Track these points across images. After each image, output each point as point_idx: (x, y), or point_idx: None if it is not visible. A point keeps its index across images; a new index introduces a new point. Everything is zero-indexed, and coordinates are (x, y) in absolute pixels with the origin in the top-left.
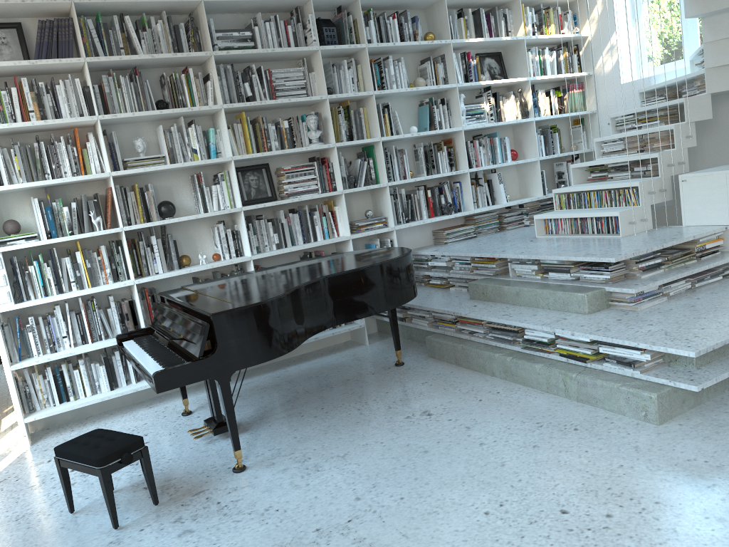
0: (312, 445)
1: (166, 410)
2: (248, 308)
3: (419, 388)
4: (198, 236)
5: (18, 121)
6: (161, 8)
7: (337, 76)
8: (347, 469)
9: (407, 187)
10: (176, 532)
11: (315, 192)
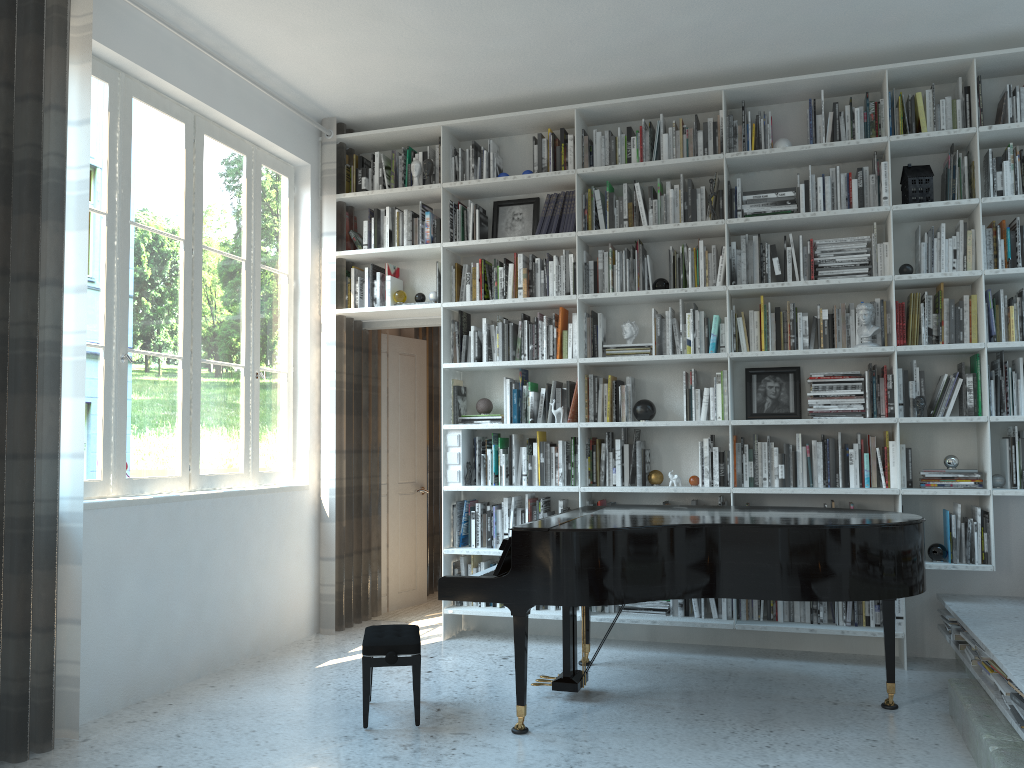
0: (616, 743)
1: (577, 653)
2: (555, 532)
3: (850, 743)
4: (684, 450)
5: (508, 298)
6: (681, 171)
7: (927, 247)
8: None
9: None
10: (387, 753)
11: (857, 415)
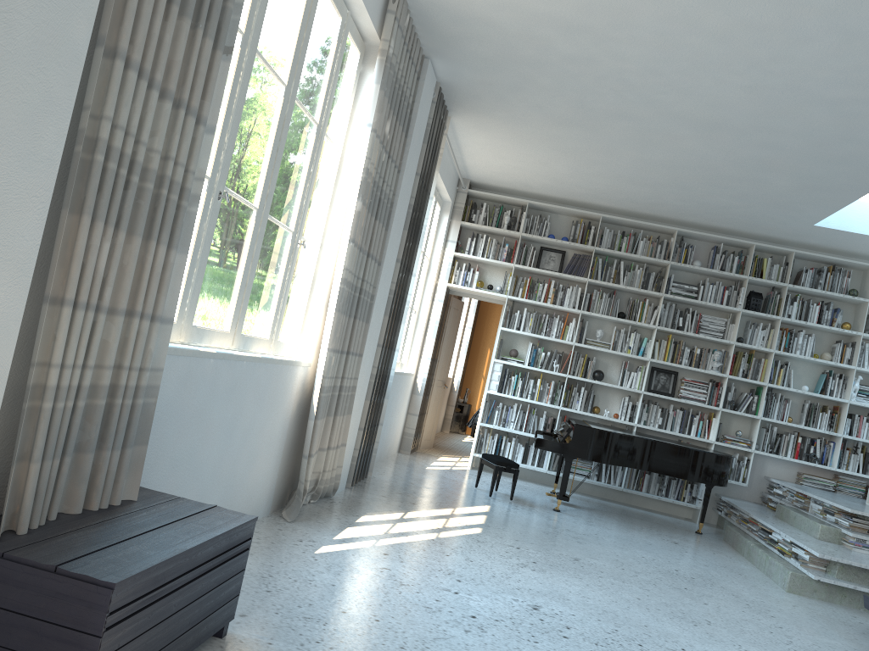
0: (599, 522)
1: (544, 488)
2: (594, 429)
3: (690, 539)
4: (611, 399)
5: (540, 301)
6: (645, 261)
7: (752, 332)
8: (604, 530)
9: (786, 429)
10: (511, 507)
11: (701, 402)
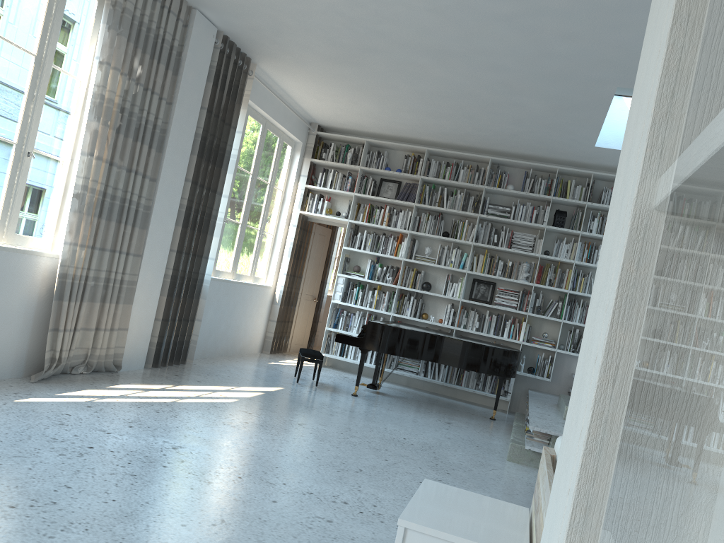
0: (389, 405)
1: None
2: (384, 325)
3: (471, 422)
4: (439, 307)
5: (378, 224)
6: (466, 187)
7: (557, 245)
8: (381, 410)
9: None
10: (308, 390)
11: (513, 308)
